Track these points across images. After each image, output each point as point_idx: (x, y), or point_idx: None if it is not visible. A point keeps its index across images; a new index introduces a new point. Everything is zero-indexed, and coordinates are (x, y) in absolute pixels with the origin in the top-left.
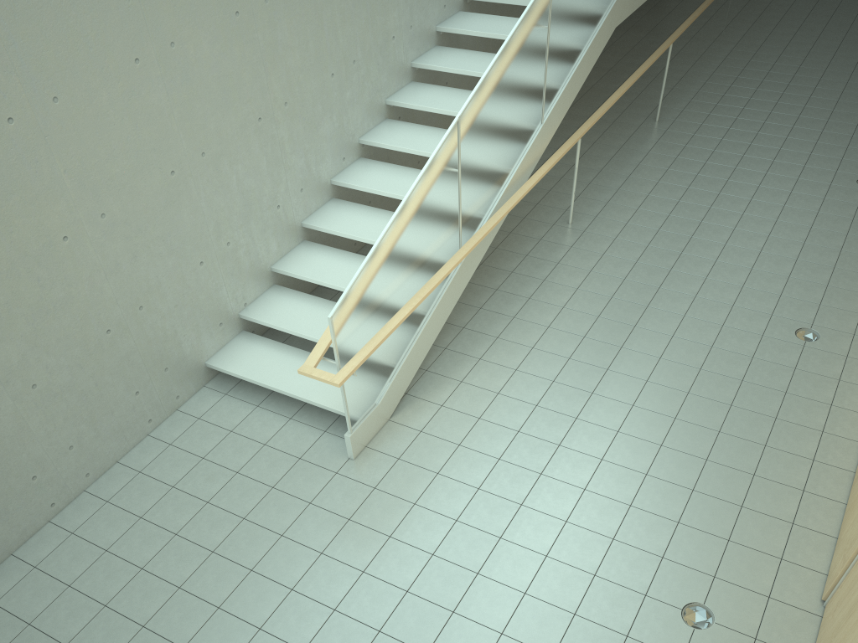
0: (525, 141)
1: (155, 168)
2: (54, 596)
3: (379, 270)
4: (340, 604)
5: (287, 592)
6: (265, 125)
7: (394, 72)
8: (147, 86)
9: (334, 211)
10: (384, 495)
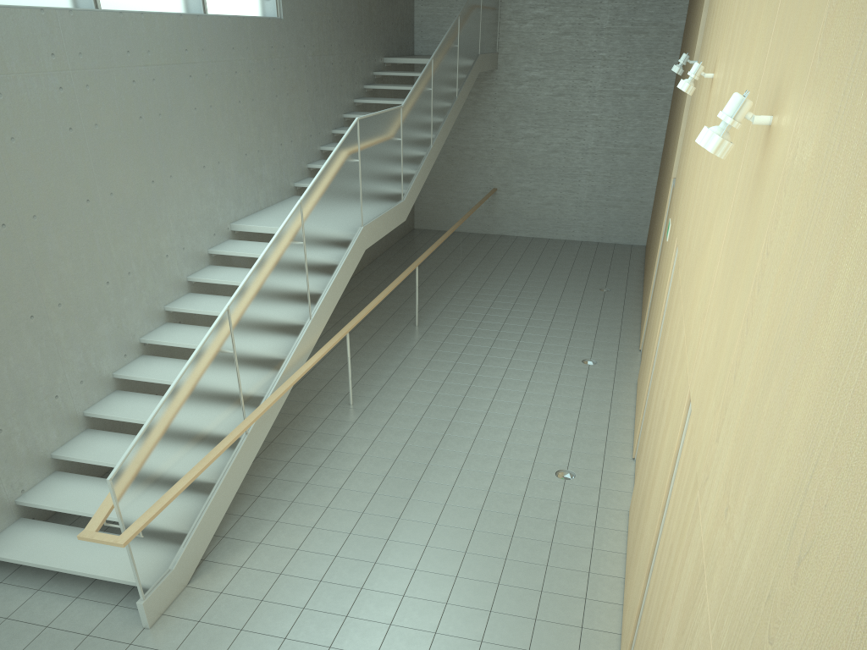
0: (297, 332)
1: None
2: None
3: (161, 436)
4: None
5: None
6: (38, 322)
7: (170, 284)
8: None
9: (118, 400)
10: None
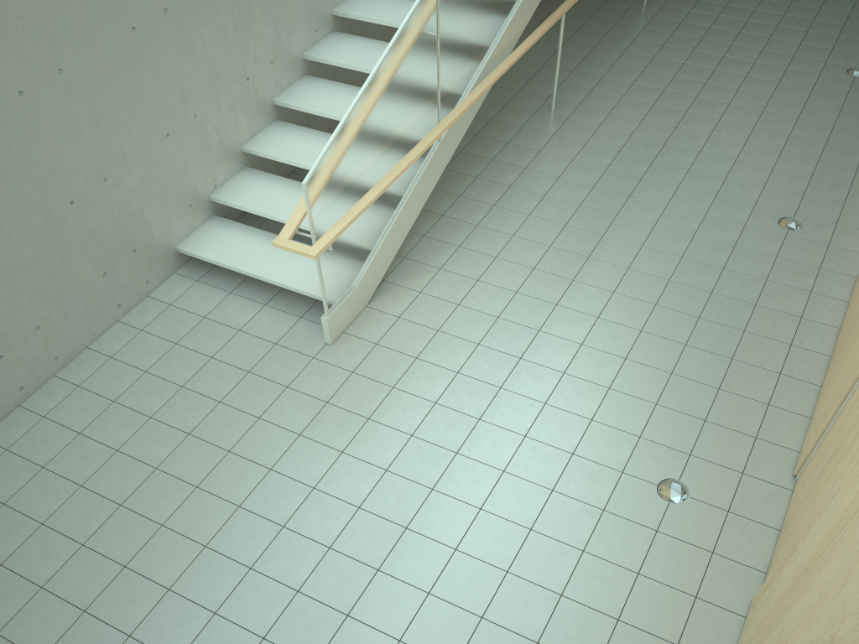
0: (507, 11)
1: (114, 22)
2: (28, 477)
3: (355, 138)
4: (319, 482)
5: (266, 472)
6: None
7: None
8: None
9: (307, 88)
10: (362, 379)
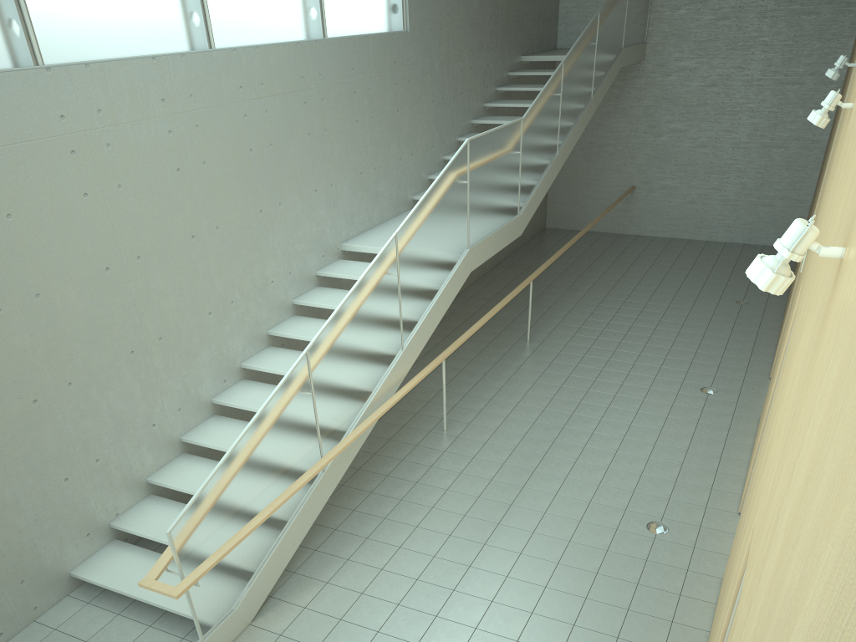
0: (386, 365)
1: (15, 398)
2: None
3: (227, 485)
4: None
5: None
6: (138, 356)
7: (274, 308)
8: (9, 330)
9: (213, 426)
10: None
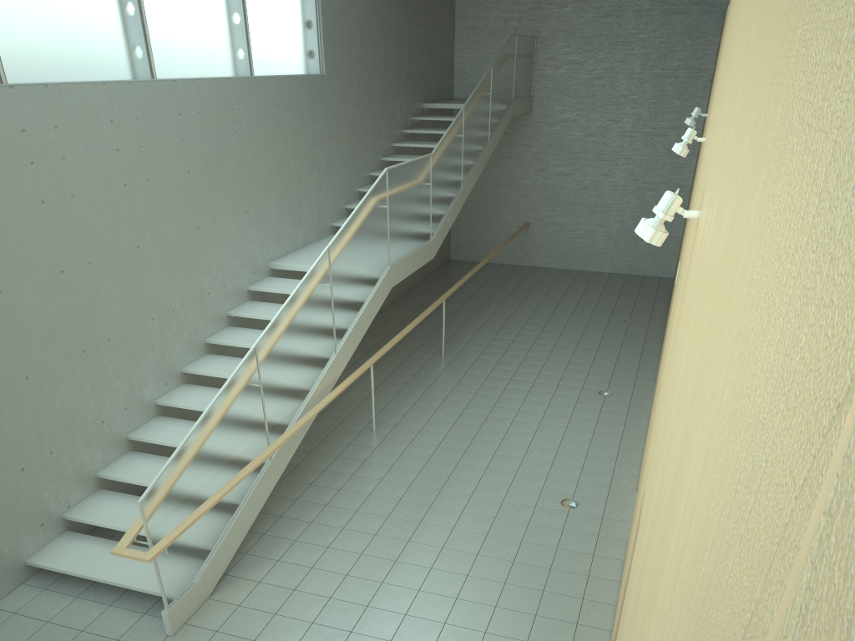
0: (322, 366)
1: None
2: None
3: (189, 463)
4: None
5: None
6: (89, 356)
7: (211, 318)
8: None
9: (158, 425)
10: None
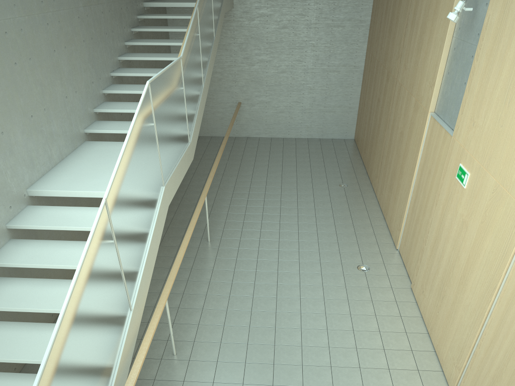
0: (120, 336)
1: None
2: None
3: None
4: None
5: None
6: None
7: None
8: None
9: None
10: None
